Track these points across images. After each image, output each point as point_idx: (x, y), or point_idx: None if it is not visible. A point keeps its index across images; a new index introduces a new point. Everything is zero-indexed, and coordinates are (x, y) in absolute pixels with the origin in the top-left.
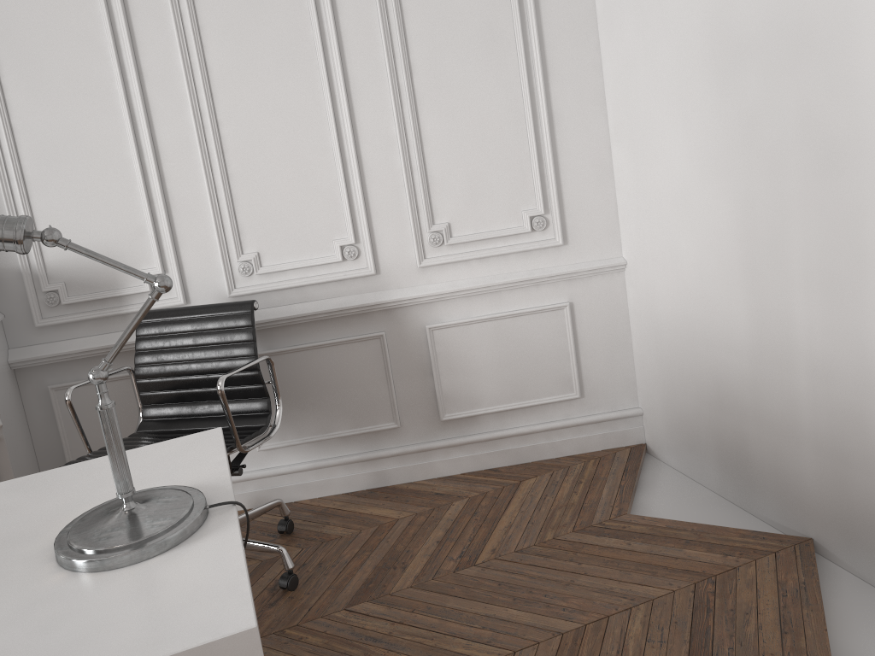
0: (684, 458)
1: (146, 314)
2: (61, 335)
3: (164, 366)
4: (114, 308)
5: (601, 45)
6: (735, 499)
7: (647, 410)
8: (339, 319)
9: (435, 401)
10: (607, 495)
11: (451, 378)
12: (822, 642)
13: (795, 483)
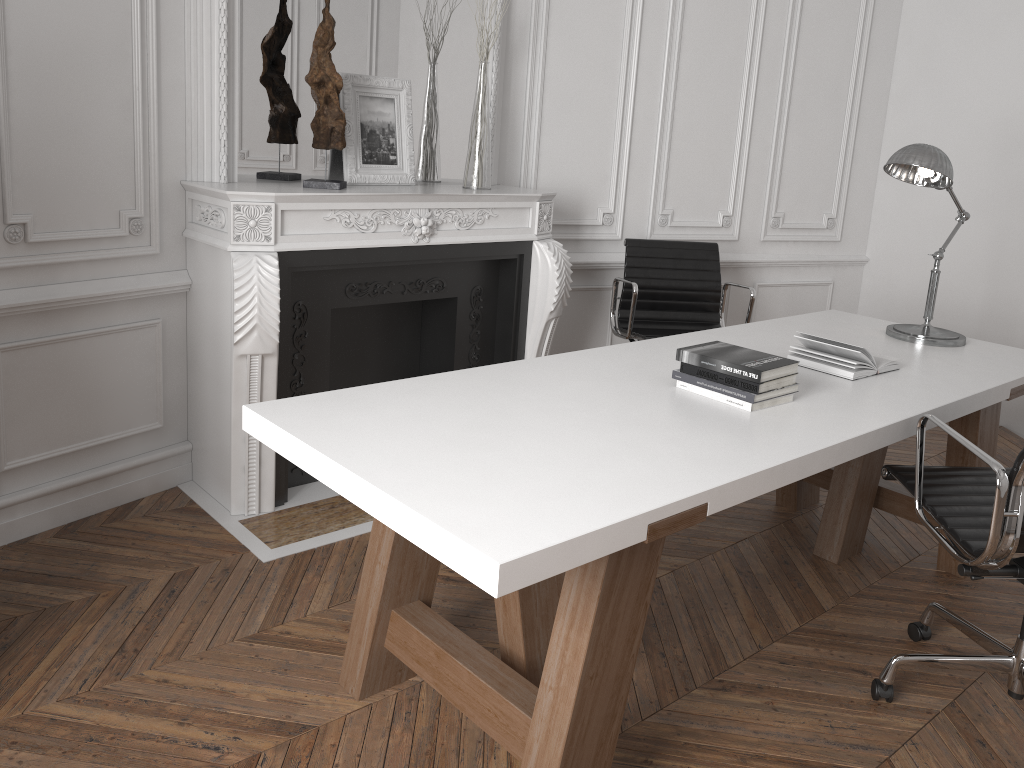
0: None
1: (634, 241)
2: None
3: (649, 281)
4: (573, 234)
5: (888, 114)
6: None
7: None
8: None
9: None
10: None
11: None
12: None
13: None
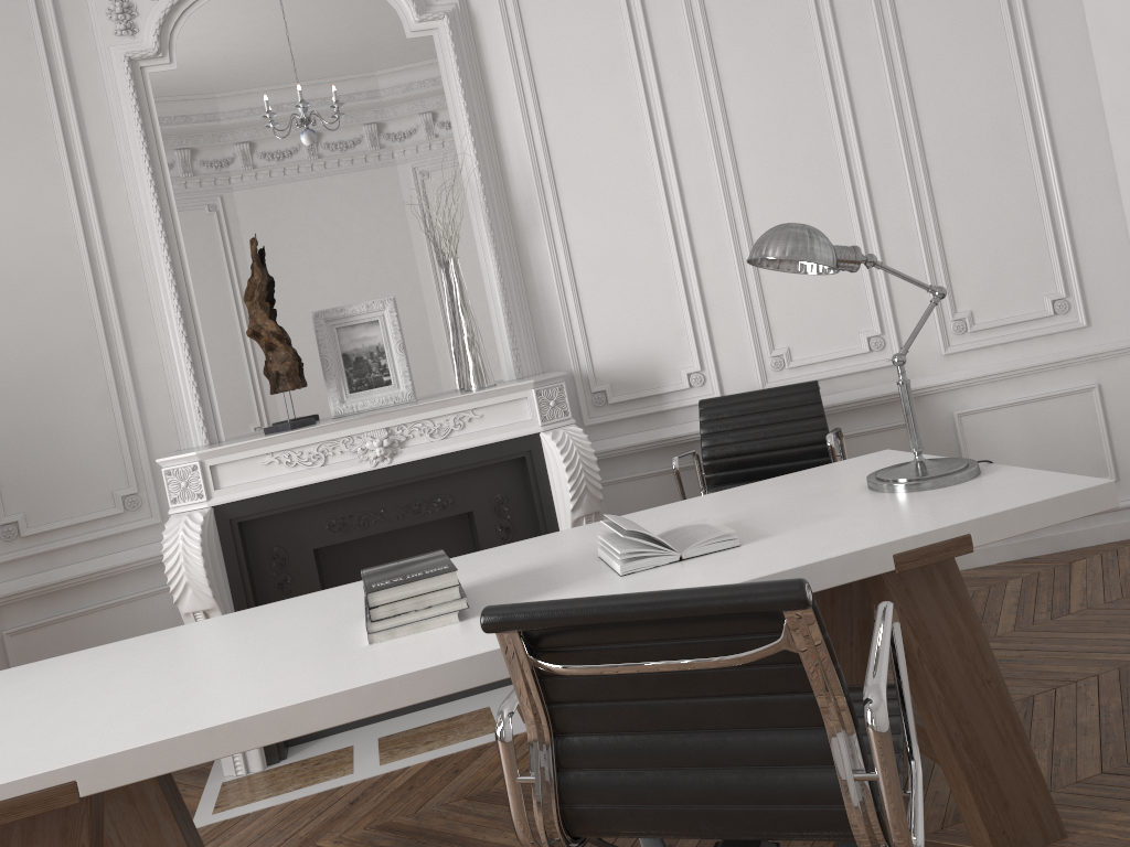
0: None
1: (708, 401)
2: (605, 433)
3: (732, 446)
4: (654, 406)
5: (1111, 135)
6: None
7: None
8: (867, 408)
9: None
10: None
11: None
12: None
13: None
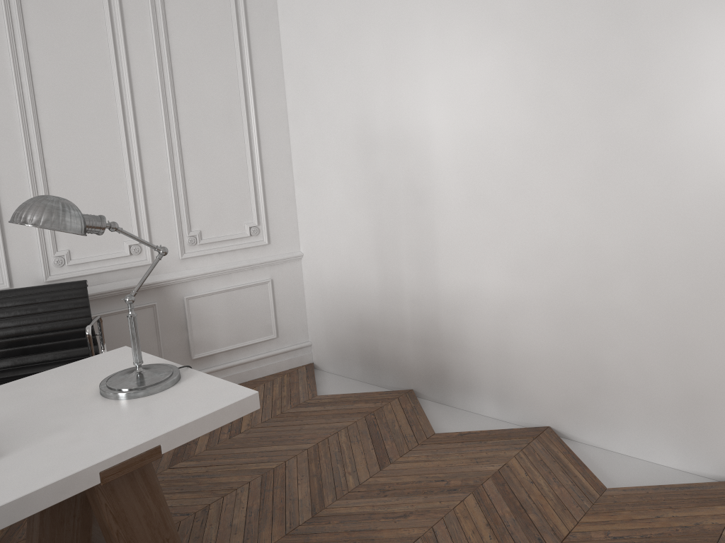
0: (339, 365)
1: None
2: None
3: (13, 329)
4: None
5: (290, 129)
6: (370, 380)
7: (314, 341)
8: (125, 294)
9: (188, 347)
10: (302, 389)
11: (199, 331)
12: (428, 425)
13: (404, 362)
